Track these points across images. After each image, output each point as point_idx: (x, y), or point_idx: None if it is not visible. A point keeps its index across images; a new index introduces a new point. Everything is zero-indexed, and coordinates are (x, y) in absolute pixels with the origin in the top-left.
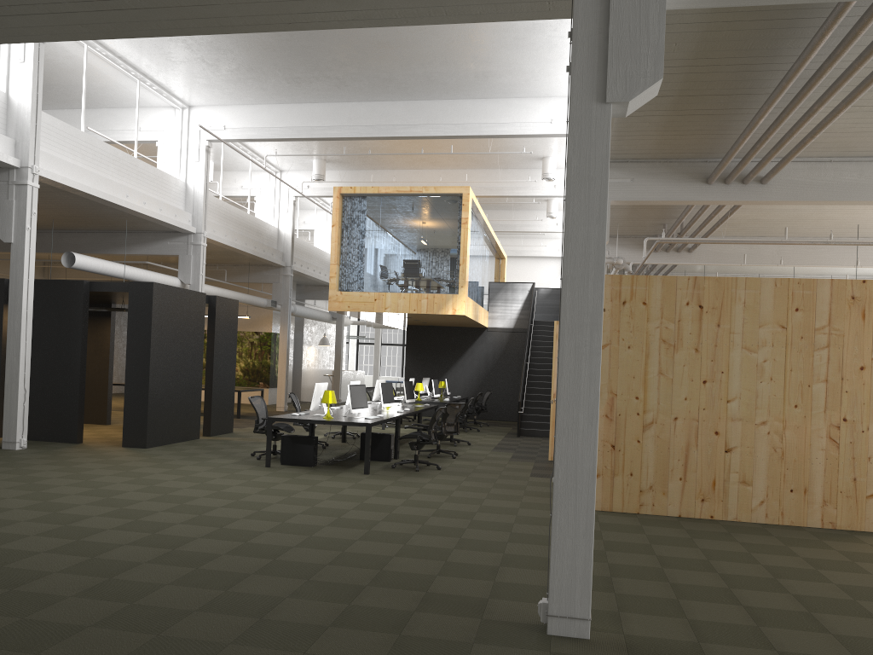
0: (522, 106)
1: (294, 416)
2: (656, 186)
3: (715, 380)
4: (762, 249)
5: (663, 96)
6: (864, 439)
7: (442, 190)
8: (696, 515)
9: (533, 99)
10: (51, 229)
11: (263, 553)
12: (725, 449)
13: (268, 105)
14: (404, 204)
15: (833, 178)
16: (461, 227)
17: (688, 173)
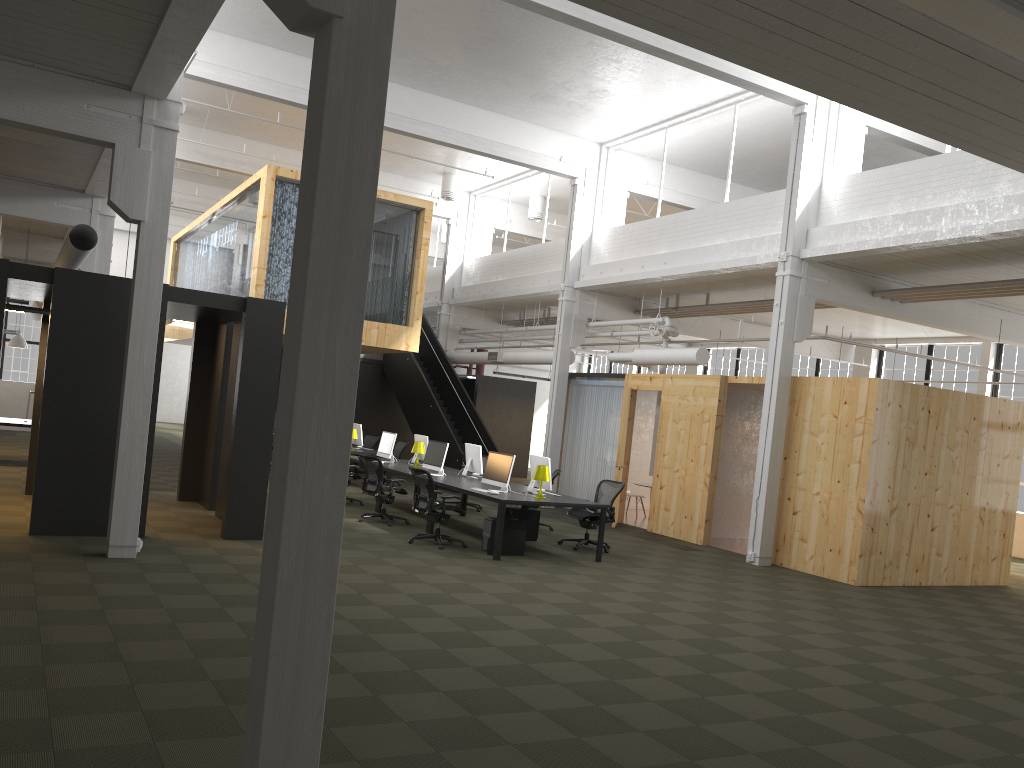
0: (535, 133)
1: (507, 496)
2: (842, 291)
3: (931, 473)
4: (710, 324)
5: (991, 246)
6: (994, 517)
7: (404, 200)
8: (912, 583)
9: (545, 129)
10: None
11: (949, 669)
12: (930, 528)
13: (235, 38)
14: None
15: (935, 306)
16: (421, 248)
17: (862, 284)
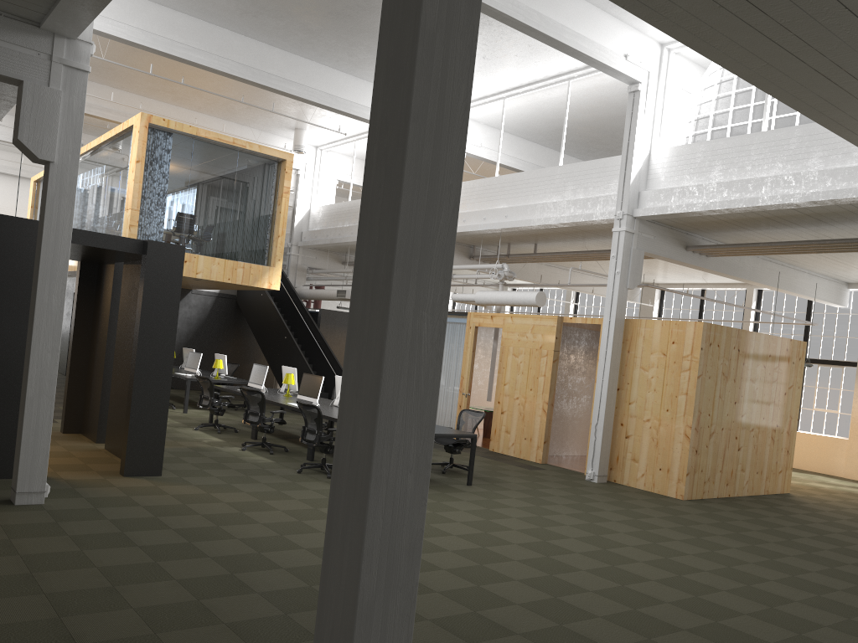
0: None
1: None
2: (664, 245)
3: (739, 402)
4: (530, 269)
5: (799, 212)
6: (781, 437)
7: (267, 151)
8: (723, 495)
9: None
10: None
11: (815, 586)
12: (737, 449)
13: None
14: (220, 155)
15: (731, 260)
16: (283, 196)
17: (679, 240)
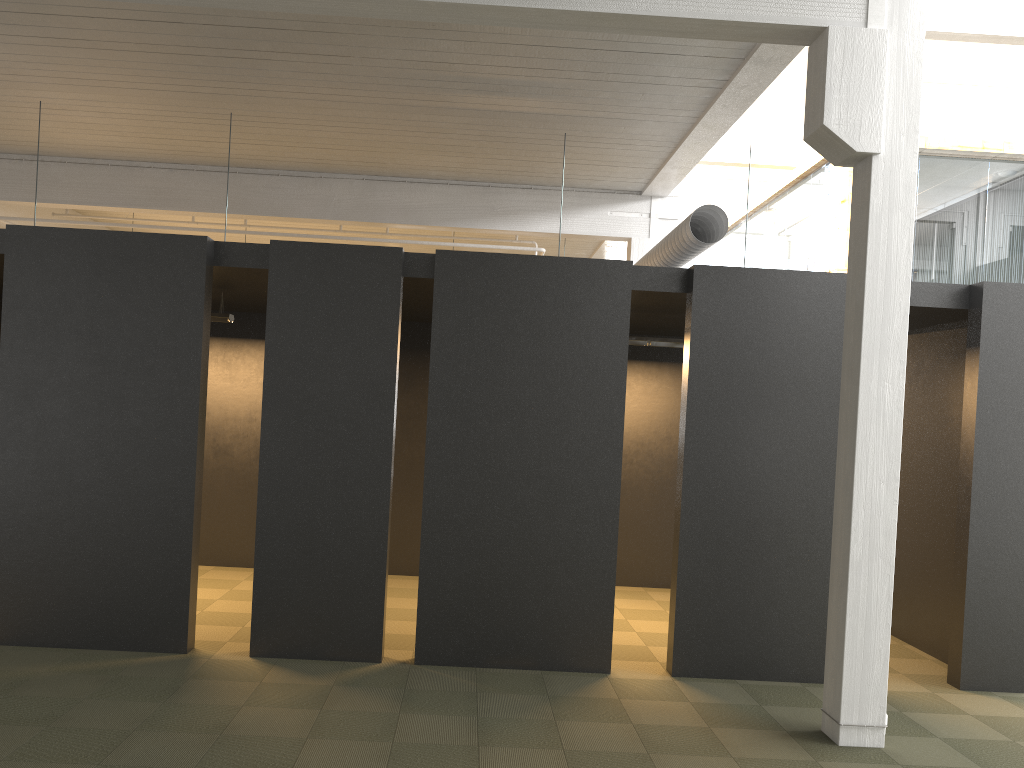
0: None
1: None
2: None
3: None
4: None
5: None
6: None
7: None
8: None
9: None
10: (351, 173)
11: None
12: None
13: None
14: (960, 171)
15: None
16: None
17: None
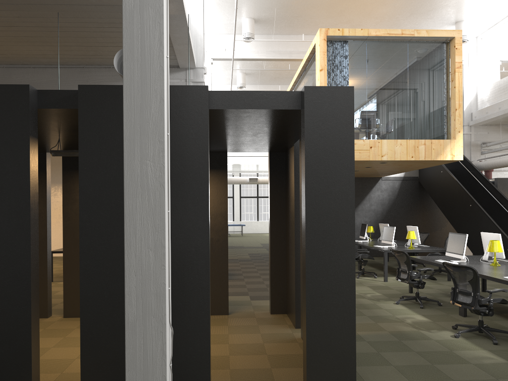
0: None
1: None
2: None
3: None
4: None
5: None
6: None
7: (435, 34)
8: None
9: None
10: None
11: None
12: None
13: None
14: (391, 49)
15: None
16: (455, 71)
17: None
